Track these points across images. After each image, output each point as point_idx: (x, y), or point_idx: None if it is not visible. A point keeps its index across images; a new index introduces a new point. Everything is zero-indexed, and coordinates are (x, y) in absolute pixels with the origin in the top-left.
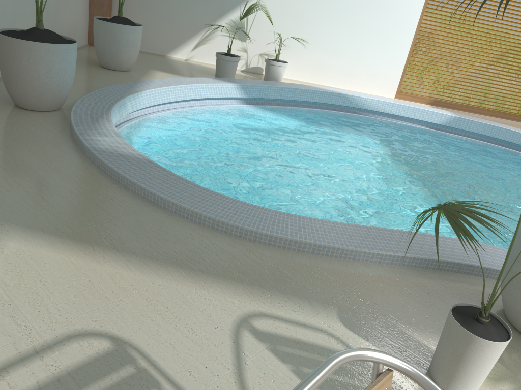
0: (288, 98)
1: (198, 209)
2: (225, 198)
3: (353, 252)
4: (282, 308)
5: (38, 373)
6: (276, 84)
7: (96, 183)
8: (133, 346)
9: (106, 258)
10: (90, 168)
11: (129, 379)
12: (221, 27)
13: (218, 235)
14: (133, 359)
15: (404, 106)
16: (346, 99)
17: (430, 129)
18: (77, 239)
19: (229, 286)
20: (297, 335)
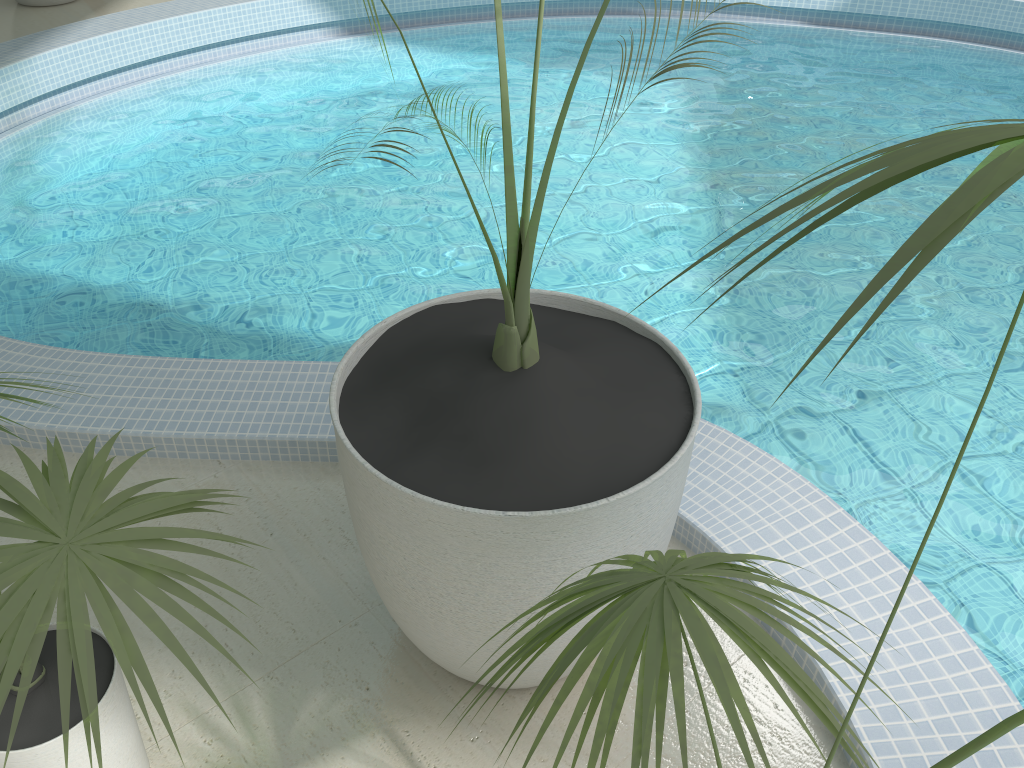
0: (449, 5)
1: None
2: None
3: (142, 441)
4: None
5: None
6: None
7: None
8: None
9: None
10: None
11: None
12: None
13: None
14: None
15: None
16: None
17: (808, 26)
18: None
19: None
20: None
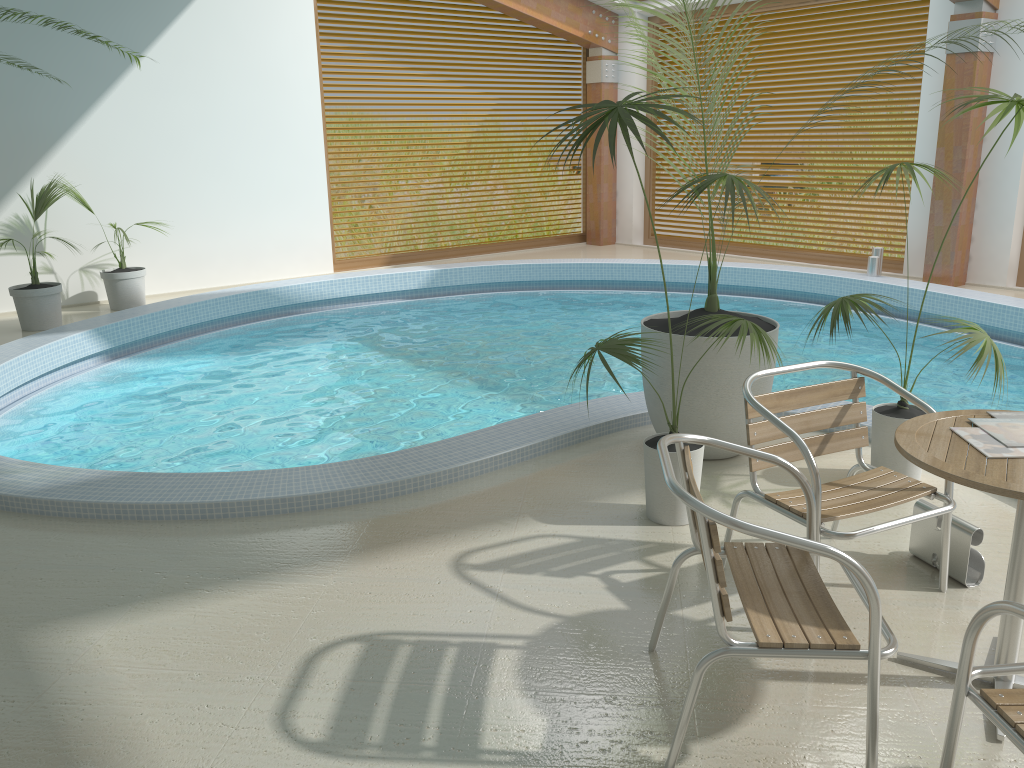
0: (179, 326)
1: (282, 494)
2: (295, 470)
3: (493, 459)
4: (479, 538)
5: (324, 695)
6: (148, 309)
7: (88, 532)
8: (382, 633)
9: (236, 590)
10: (48, 522)
11: (415, 653)
12: (7, 241)
13: (329, 512)
14: (397, 640)
15: (361, 279)
16: (269, 296)
17: (409, 300)
18: (170, 592)
19: (406, 547)
20: (518, 550)
